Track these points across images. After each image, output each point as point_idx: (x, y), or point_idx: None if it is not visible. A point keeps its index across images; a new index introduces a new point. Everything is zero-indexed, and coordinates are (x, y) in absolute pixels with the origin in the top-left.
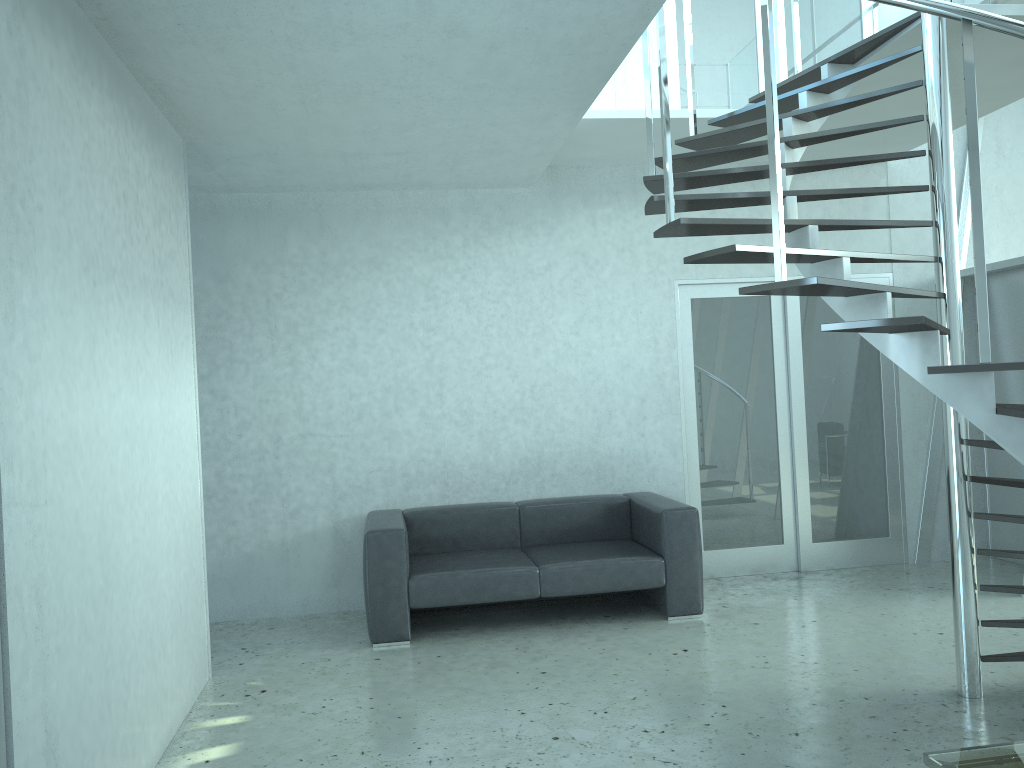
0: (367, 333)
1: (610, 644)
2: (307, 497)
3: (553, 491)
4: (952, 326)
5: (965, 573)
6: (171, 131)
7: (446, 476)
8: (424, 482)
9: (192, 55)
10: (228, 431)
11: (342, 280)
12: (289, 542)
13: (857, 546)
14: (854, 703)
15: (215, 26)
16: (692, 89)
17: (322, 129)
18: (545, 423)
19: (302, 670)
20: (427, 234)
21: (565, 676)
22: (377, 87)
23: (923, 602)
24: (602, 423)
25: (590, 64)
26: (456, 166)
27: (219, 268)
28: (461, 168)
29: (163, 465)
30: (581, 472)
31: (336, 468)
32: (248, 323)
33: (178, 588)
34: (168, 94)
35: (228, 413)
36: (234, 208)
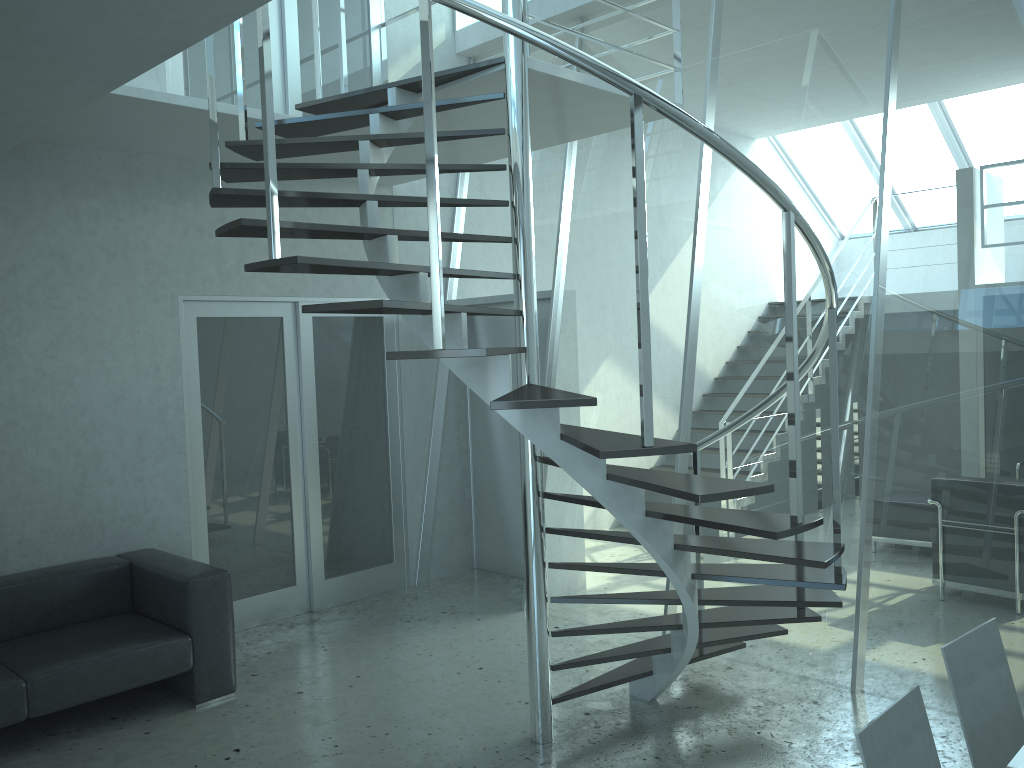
0: None
1: (138, 763)
2: None
3: (21, 562)
4: (533, 380)
5: (542, 623)
6: None
7: None
8: None
9: None
10: None
11: None
12: None
13: (366, 576)
14: None
15: None
16: (243, 83)
17: None
18: (9, 475)
19: None
20: None
21: None
22: None
23: (447, 632)
24: (89, 469)
25: (159, 33)
26: None
27: None
28: None
29: None
30: (61, 533)
31: None
32: None
33: None
34: None
35: None
36: None
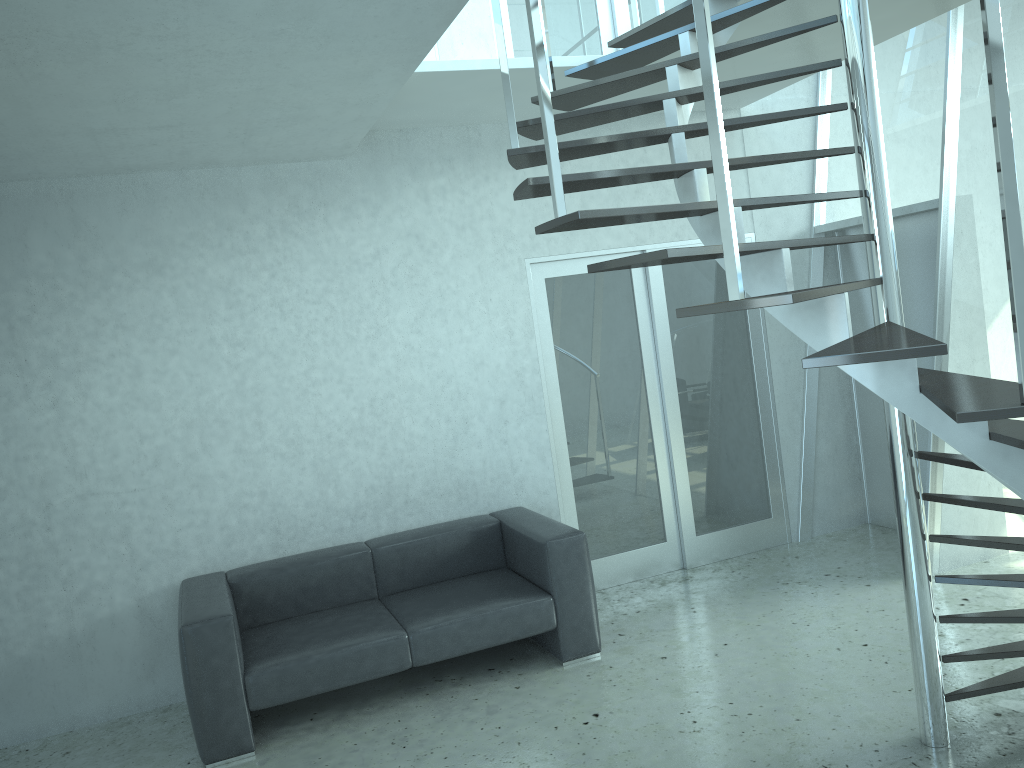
0: (154, 357)
1: (505, 718)
2: (97, 574)
3: (409, 521)
4: (893, 317)
5: (924, 606)
6: None
7: (277, 522)
8: (250, 533)
9: None
10: None
11: (112, 292)
12: (79, 634)
13: (741, 532)
14: None
15: None
16: (545, 32)
17: (52, 99)
18: (391, 442)
19: None
20: (220, 225)
21: None
22: (124, 38)
23: (829, 598)
24: (458, 434)
25: None
26: (250, 139)
27: None
28: (256, 141)
29: None
30: (439, 494)
31: (132, 532)
32: None
33: None
34: None
35: None
36: None
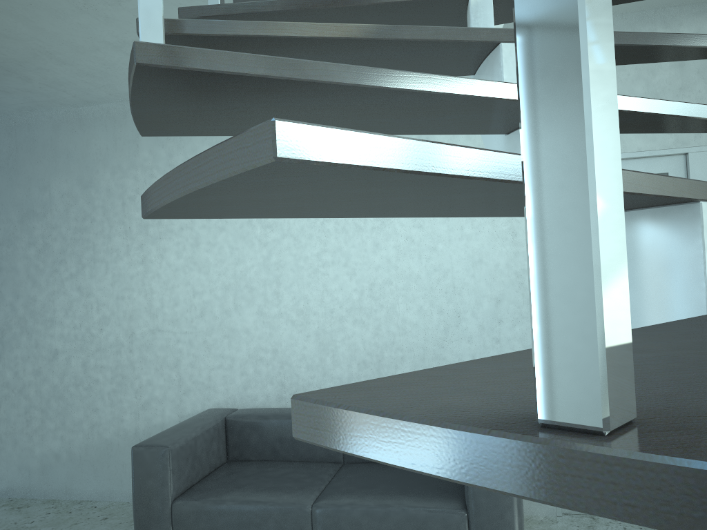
0: (209, 232)
1: None
2: (156, 390)
3: None
4: None
5: None
6: None
7: (283, 377)
8: (262, 382)
9: None
10: (92, 325)
11: None
12: (141, 432)
13: None
14: None
15: None
16: None
17: (33, 10)
18: (385, 325)
19: None
20: None
21: None
22: None
23: None
24: (449, 326)
25: None
26: None
27: (84, 175)
28: None
29: None
30: None
31: (181, 364)
32: (107, 225)
33: None
34: None
35: (92, 309)
36: (96, 119)
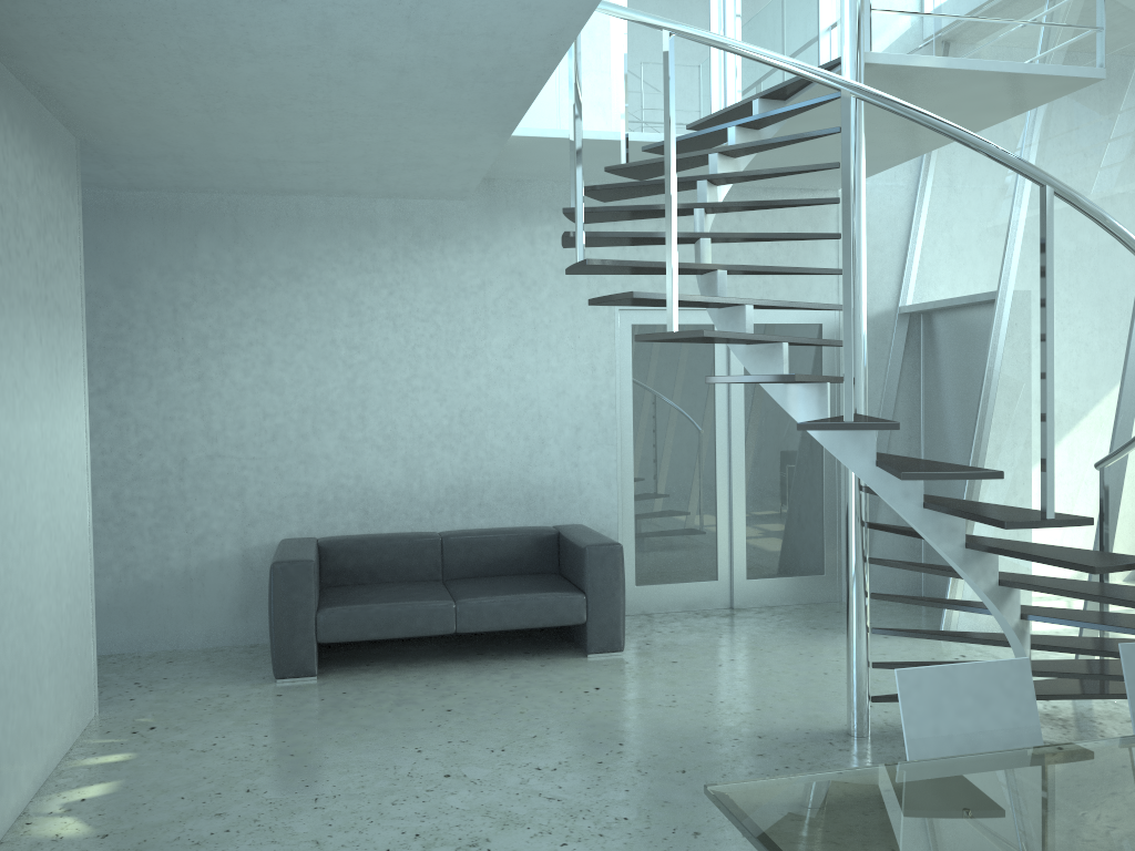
0: (284, 349)
1: (523, 681)
2: (214, 523)
3: (480, 522)
4: (856, 374)
5: (858, 616)
6: (61, 131)
7: (366, 503)
8: (342, 509)
9: (79, 61)
10: (127, 450)
11: (258, 291)
12: (193, 570)
13: (791, 584)
14: (747, 741)
15: (102, 37)
16: (625, 114)
17: (230, 136)
18: (474, 450)
19: (197, 706)
20: (353, 245)
21: (470, 714)
22: (285, 101)
23: (843, 642)
24: (534, 452)
25: (508, 92)
26: (382, 177)
27: (121, 273)
28: (388, 179)
29: (43, 492)
30: (510, 502)
31: (247, 492)
32: (152, 334)
33: (59, 620)
34: (56, 95)
35: (128, 431)
36: (139, 208)
